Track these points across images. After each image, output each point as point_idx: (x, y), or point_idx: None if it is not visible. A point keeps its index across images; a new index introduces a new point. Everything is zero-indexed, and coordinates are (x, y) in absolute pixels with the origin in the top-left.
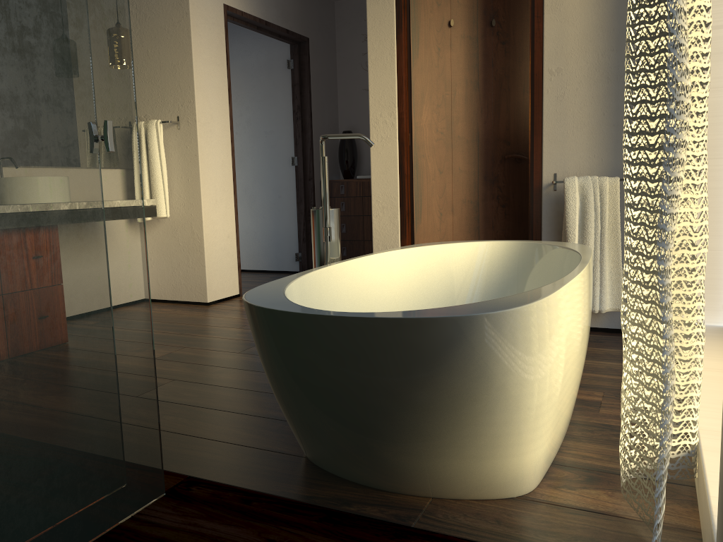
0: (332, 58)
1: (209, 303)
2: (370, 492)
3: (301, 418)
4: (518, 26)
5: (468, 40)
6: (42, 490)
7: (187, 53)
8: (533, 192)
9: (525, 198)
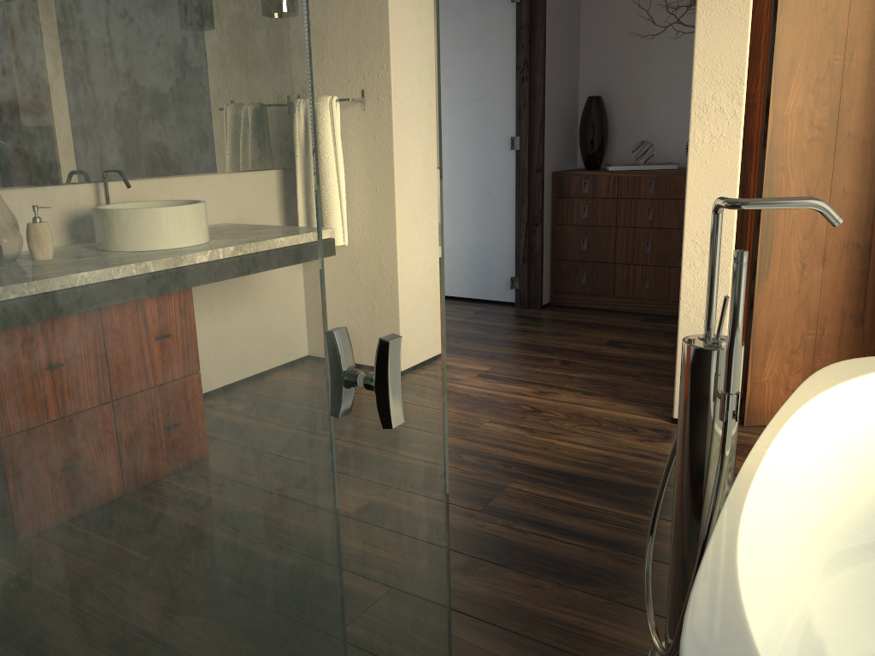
0: None
1: None
2: None
3: None
4: None
5: None
6: None
7: None
8: None
9: None
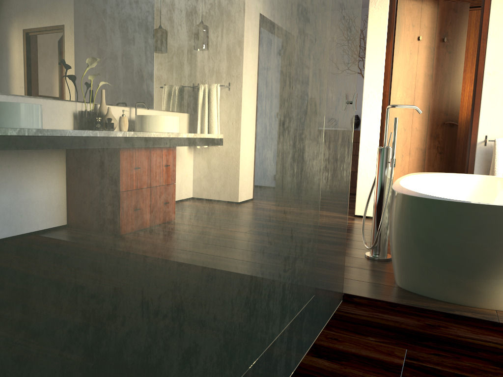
0: None
1: None
2: (457, 306)
3: (424, 262)
4: (459, 42)
5: (428, 49)
6: (325, 287)
7: None
8: (470, 146)
9: (453, 149)
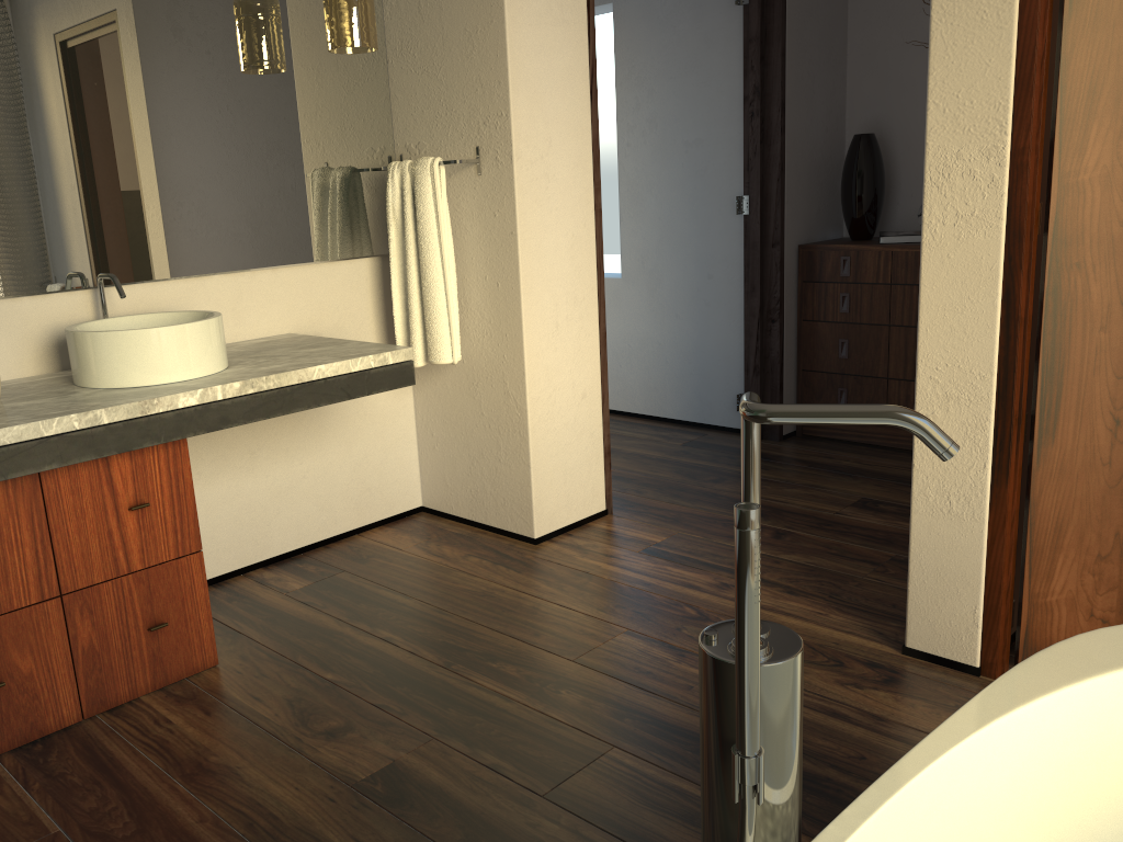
0: None
1: (537, 541)
2: None
3: None
4: None
5: None
6: None
7: (494, 6)
8: None
9: None
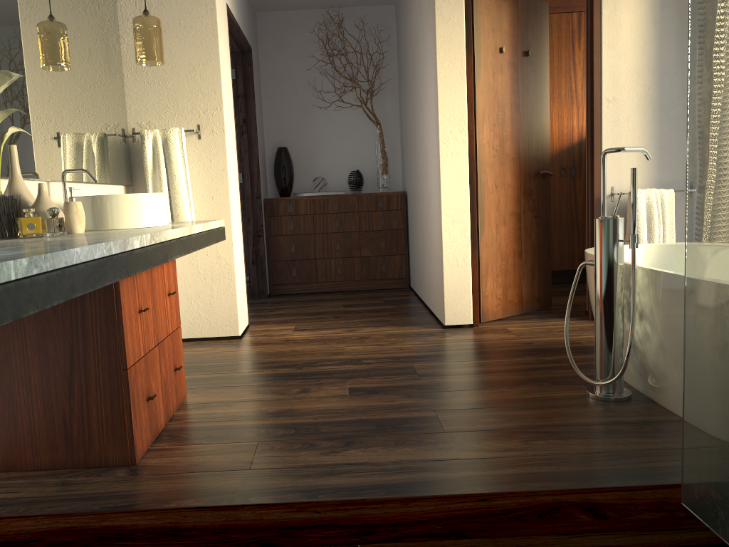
0: (259, 71)
1: (241, 336)
2: None
3: None
4: (542, 58)
5: (512, 66)
6: None
7: (212, 54)
8: (593, 203)
9: (549, 210)
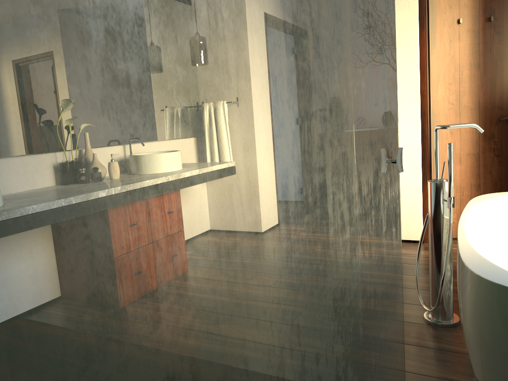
0: None
1: None
2: None
3: None
4: None
5: (472, 33)
6: None
7: None
8: None
9: None
